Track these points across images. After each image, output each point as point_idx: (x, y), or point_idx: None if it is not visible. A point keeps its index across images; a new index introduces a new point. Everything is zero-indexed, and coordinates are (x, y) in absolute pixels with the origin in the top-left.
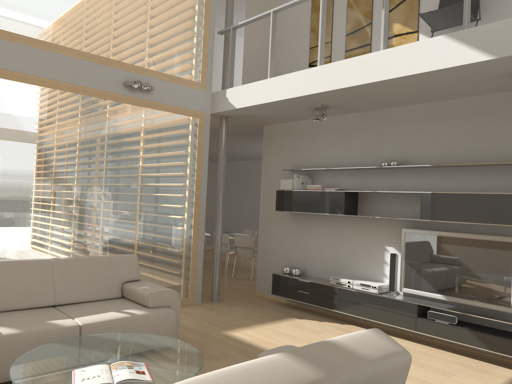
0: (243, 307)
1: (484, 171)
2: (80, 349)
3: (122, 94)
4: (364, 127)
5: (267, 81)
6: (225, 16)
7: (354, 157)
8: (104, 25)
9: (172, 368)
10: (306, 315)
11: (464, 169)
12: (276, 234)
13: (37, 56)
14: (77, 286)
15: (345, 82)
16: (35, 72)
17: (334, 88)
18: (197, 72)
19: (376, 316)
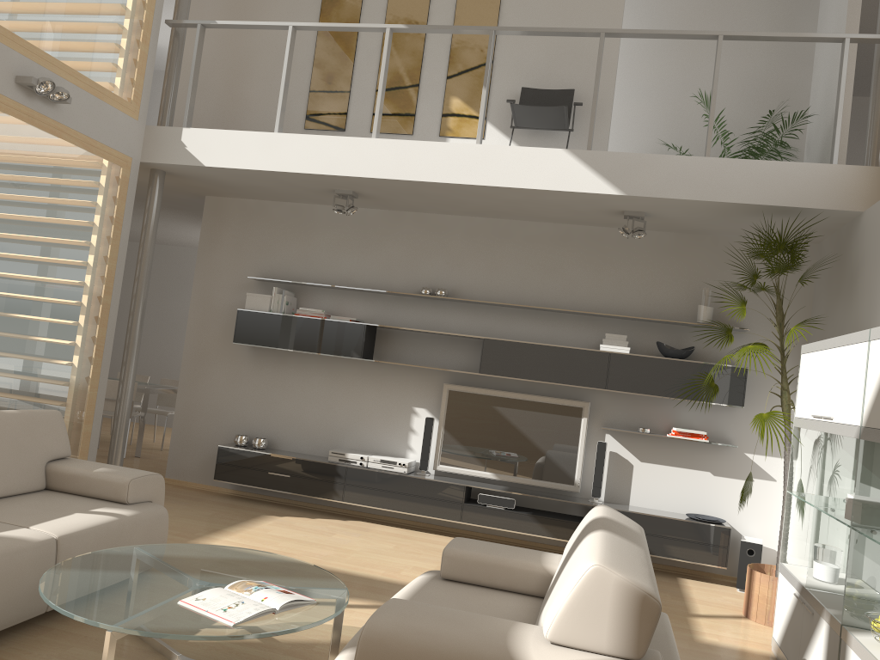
0: (172, 502)
1: (554, 318)
2: (123, 573)
3: (12, 99)
4: (394, 233)
5: (276, 137)
6: None
7: (374, 274)
8: None
9: (306, 583)
10: (282, 510)
11: (530, 312)
12: (218, 380)
13: None
14: None
15: (420, 173)
16: None
17: (401, 178)
18: (130, 84)
19: (404, 505)
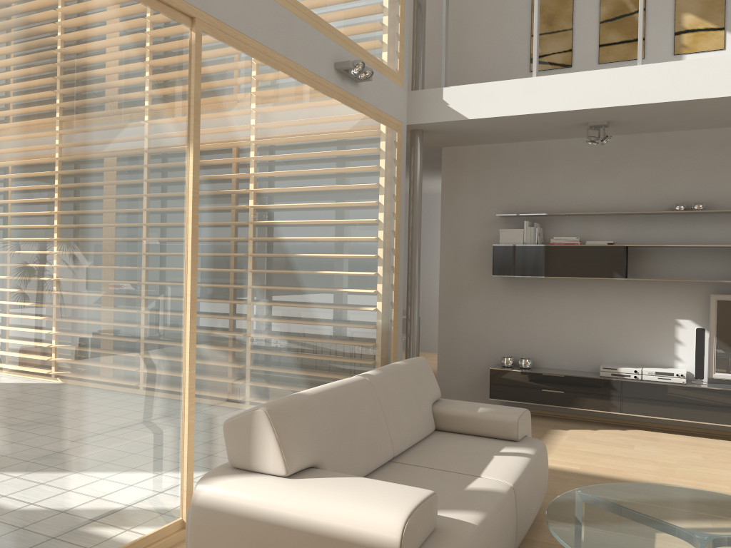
0: None
1: None
2: (617, 526)
3: (333, 84)
4: (635, 156)
5: (536, 81)
6: None
7: (619, 197)
8: None
9: None
10: (559, 423)
11: None
12: (474, 310)
13: None
14: (403, 419)
15: (699, 91)
16: (248, 29)
17: (677, 99)
18: (396, 56)
19: (687, 413)
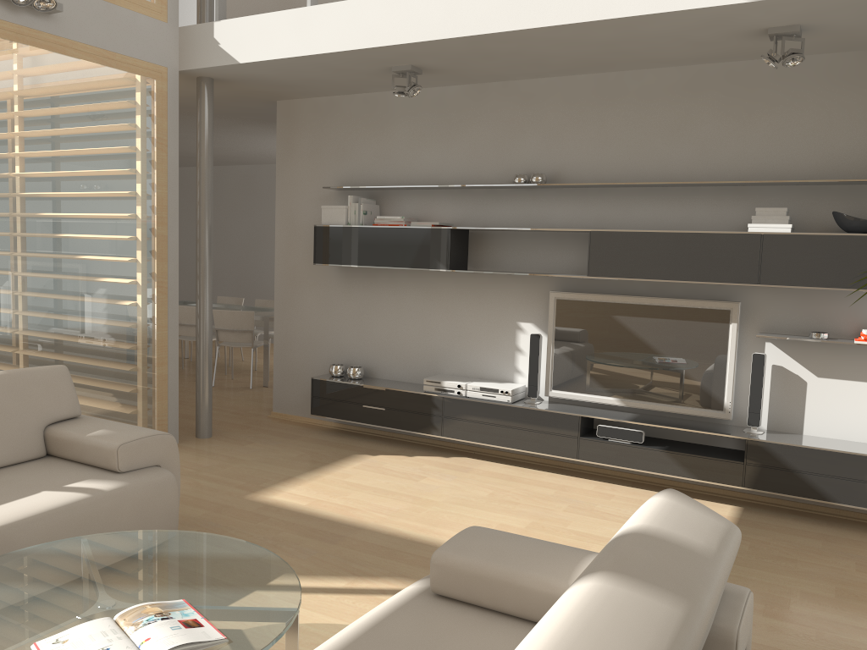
0: (263, 443)
1: (687, 195)
2: (17, 588)
3: None
4: (479, 113)
5: (307, 12)
6: None
7: (460, 166)
8: None
9: (245, 601)
10: (381, 446)
11: (654, 191)
12: (310, 306)
13: None
14: None
15: (474, 24)
16: None
17: (452, 36)
18: None
19: (510, 439)
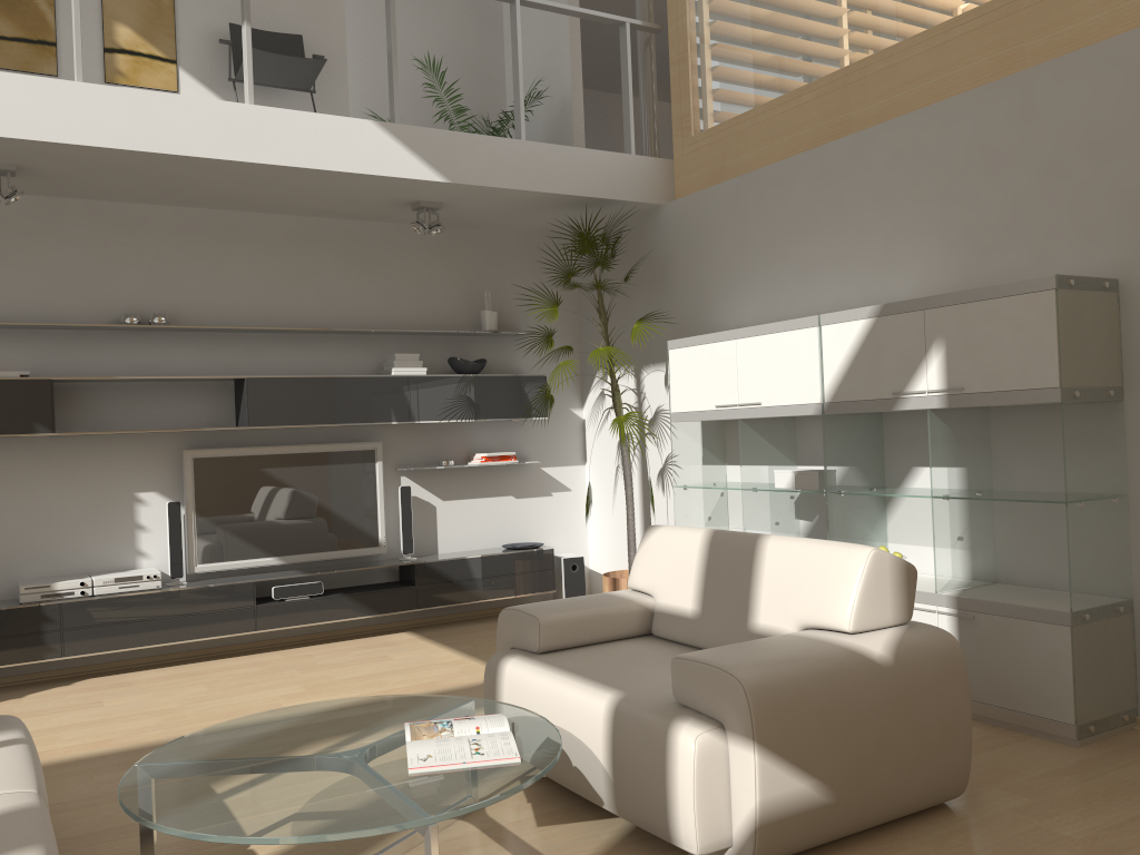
0: None
1: (318, 341)
2: (248, 783)
3: None
4: (54, 233)
5: None
6: None
7: (29, 299)
8: None
9: (436, 709)
10: None
11: (286, 337)
12: None
13: None
14: None
15: (176, 143)
16: None
17: (145, 149)
18: None
19: (169, 632)
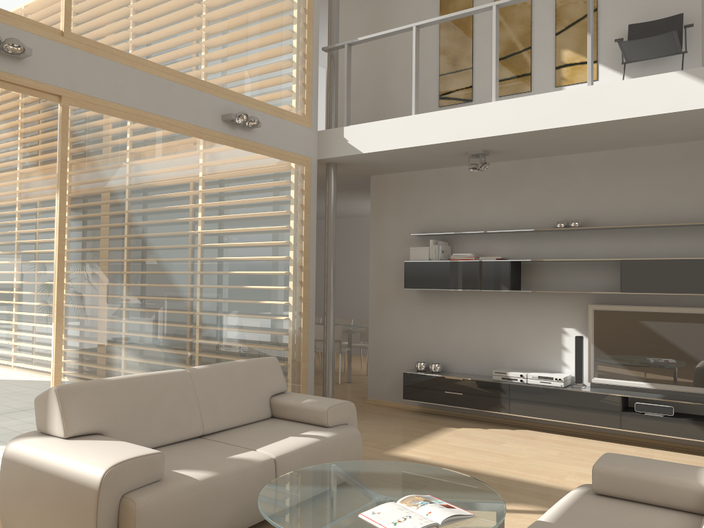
0: (373, 419)
1: (692, 232)
2: (320, 488)
3: (221, 132)
4: (525, 179)
5: (413, 118)
6: (329, 27)
7: (512, 216)
8: (198, 33)
9: (468, 497)
10: (459, 422)
11: (666, 230)
12: (397, 319)
13: (121, 76)
14: (224, 405)
15: (538, 123)
16: (119, 98)
17: (522, 131)
18: (302, 102)
19: (564, 415)
